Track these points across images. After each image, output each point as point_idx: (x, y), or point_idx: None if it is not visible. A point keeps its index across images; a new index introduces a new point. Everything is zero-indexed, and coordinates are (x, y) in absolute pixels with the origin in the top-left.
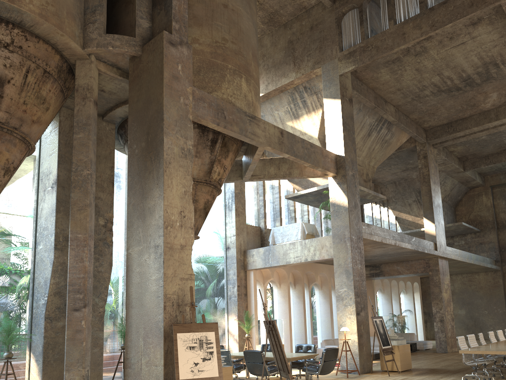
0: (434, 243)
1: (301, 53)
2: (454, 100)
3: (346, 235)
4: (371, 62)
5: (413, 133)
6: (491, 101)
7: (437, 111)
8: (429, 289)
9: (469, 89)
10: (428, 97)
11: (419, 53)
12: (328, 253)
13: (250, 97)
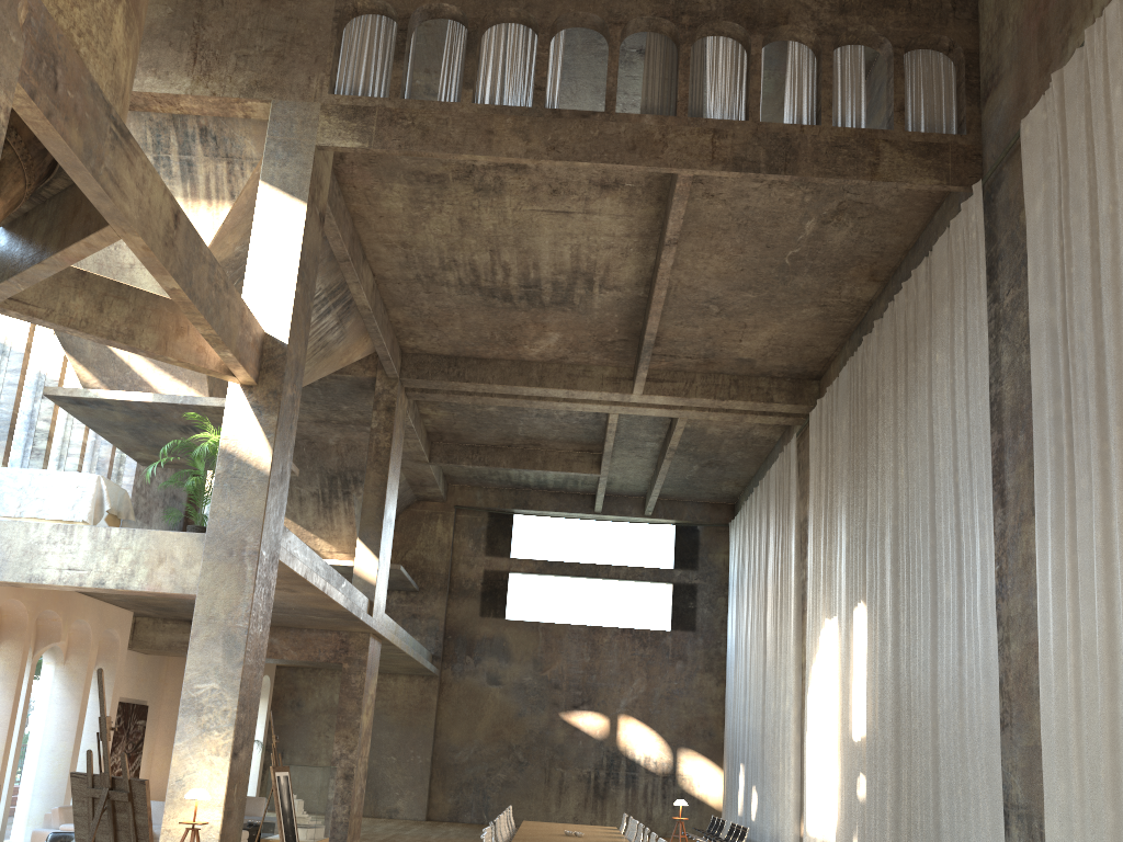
0: (370, 600)
1: (222, 41)
2: (488, 315)
3: (248, 545)
4: (403, 155)
5: (387, 350)
6: (544, 346)
7: (447, 323)
8: (289, 694)
9: (524, 307)
10: (448, 287)
11: (486, 188)
12: (177, 580)
13: (123, 72)
